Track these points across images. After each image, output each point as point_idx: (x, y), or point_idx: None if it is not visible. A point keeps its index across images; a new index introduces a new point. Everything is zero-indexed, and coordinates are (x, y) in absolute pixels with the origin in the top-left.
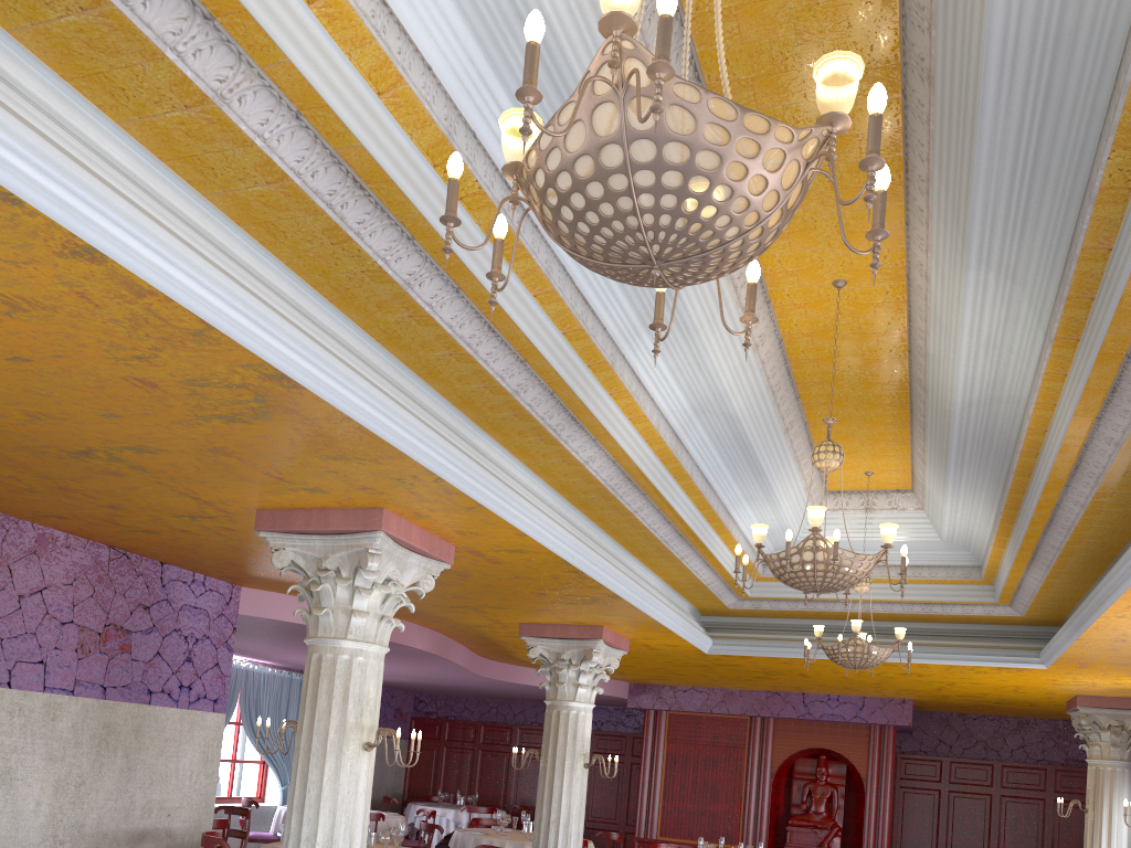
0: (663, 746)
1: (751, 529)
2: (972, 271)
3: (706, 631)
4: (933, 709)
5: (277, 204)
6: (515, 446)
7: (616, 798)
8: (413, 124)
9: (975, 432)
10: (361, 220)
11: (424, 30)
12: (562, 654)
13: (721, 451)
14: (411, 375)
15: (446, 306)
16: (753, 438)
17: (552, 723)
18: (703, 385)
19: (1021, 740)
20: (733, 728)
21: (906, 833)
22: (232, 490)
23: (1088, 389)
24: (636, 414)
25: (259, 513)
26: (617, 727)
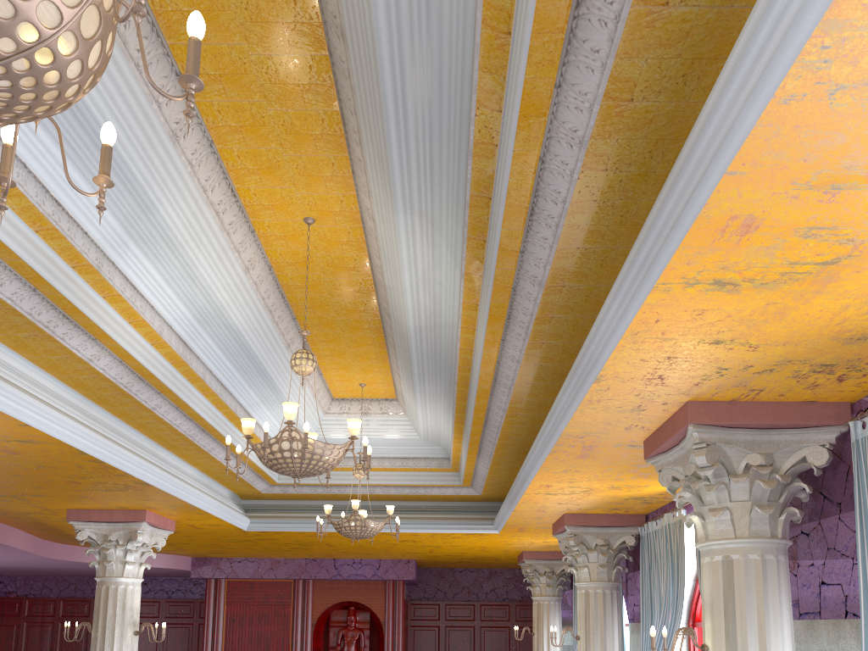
0: (223, 608)
1: (272, 427)
2: (401, 213)
3: (246, 512)
4: (432, 566)
5: None
6: (11, 341)
7: None
8: None
9: (428, 352)
10: None
11: None
12: (110, 535)
13: (232, 359)
14: None
15: None
16: (257, 349)
17: (102, 598)
18: (201, 299)
19: (492, 585)
20: (281, 589)
21: None
22: None
23: (491, 315)
24: (136, 318)
25: None
26: (187, 594)
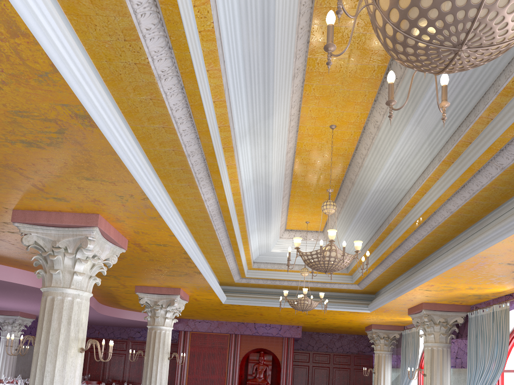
0: (188, 348)
1: (254, 244)
2: (410, 125)
3: None
4: (307, 330)
5: (100, 3)
6: (172, 188)
7: None
8: None
9: (373, 204)
10: (149, 28)
11: None
12: (158, 302)
13: (256, 203)
14: (132, 138)
15: (173, 96)
16: (273, 199)
17: (152, 337)
18: (262, 168)
19: (341, 343)
20: (222, 339)
21: None
22: (2, 195)
23: (452, 185)
24: (234, 178)
25: (14, 212)
26: None
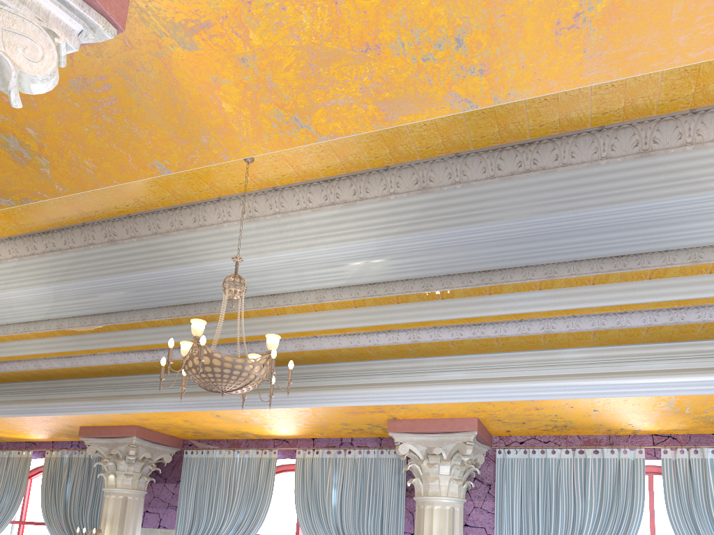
0: None
1: None
2: (47, 287)
3: None
4: None
5: None
6: None
7: None
8: None
9: None
10: None
11: None
12: None
13: None
14: None
15: None
16: None
17: None
18: None
19: None
20: None
21: None
22: None
23: (61, 352)
24: None
25: None
26: None
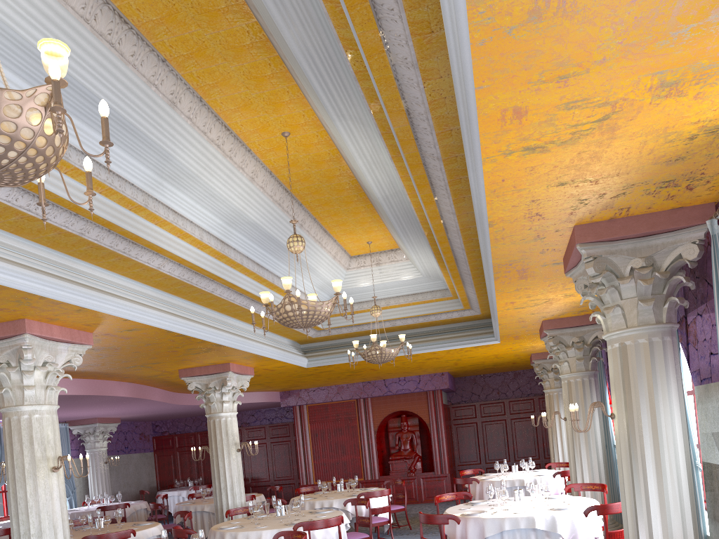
0: (308, 427)
1: (307, 288)
2: (337, 121)
3: (304, 353)
4: (464, 375)
5: None
6: (106, 265)
7: (290, 463)
8: None
9: (400, 212)
10: None
11: None
12: (209, 384)
13: (260, 245)
14: (6, 233)
15: None
16: (276, 234)
17: (212, 428)
18: (224, 208)
19: (517, 384)
20: (348, 408)
21: (461, 451)
22: None
23: (418, 185)
24: (181, 233)
25: None
26: (282, 419)
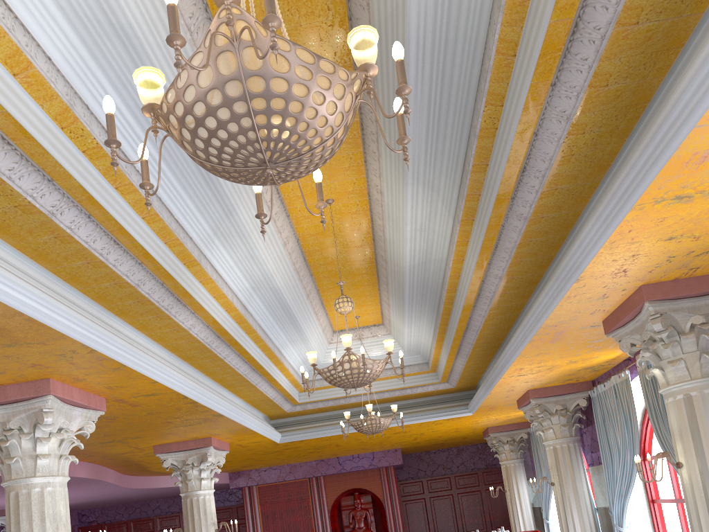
0: (258, 508)
1: (294, 360)
2: (409, 185)
3: (275, 429)
4: (412, 451)
5: None
6: (139, 323)
7: None
8: (43, 97)
9: (418, 282)
10: (11, 167)
11: (42, 31)
12: (187, 460)
13: (272, 312)
14: (59, 281)
15: (82, 228)
16: (290, 302)
17: (188, 508)
18: (256, 271)
19: (461, 459)
20: (300, 487)
21: (411, 527)
22: None
23: (483, 247)
24: (218, 293)
25: None
26: (225, 503)
